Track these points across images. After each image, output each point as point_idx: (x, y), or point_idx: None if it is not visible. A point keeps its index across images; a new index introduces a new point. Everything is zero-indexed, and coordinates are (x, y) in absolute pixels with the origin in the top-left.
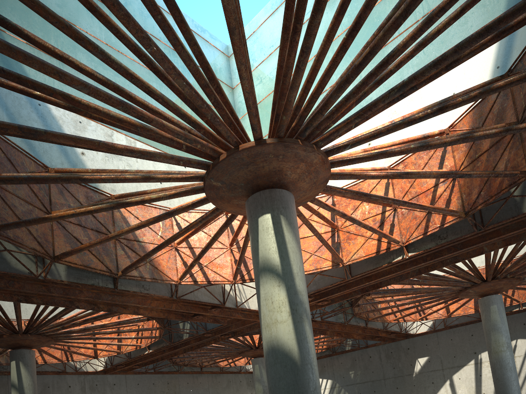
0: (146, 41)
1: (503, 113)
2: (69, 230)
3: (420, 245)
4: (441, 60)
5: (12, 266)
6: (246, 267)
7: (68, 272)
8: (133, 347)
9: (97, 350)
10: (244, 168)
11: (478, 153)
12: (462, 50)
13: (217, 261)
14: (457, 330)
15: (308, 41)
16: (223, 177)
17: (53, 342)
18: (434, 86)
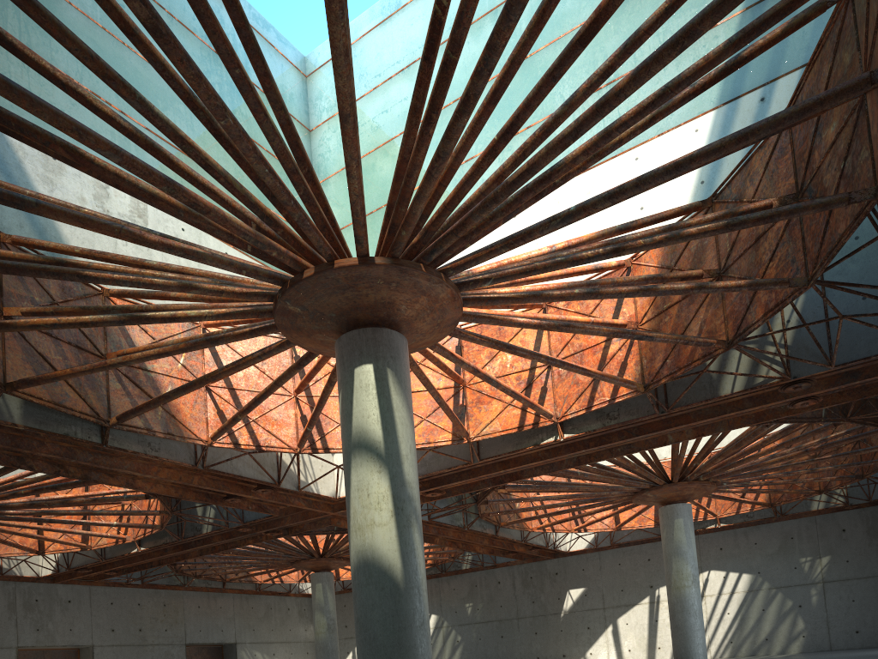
0: (220, 111)
1: (702, 253)
2: (31, 341)
3: (582, 424)
4: (618, 193)
5: None
6: (320, 428)
7: (25, 410)
8: (112, 540)
9: (47, 540)
10: (338, 293)
11: (668, 304)
12: (644, 186)
13: (273, 415)
14: (629, 551)
15: (447, 145)
16: (305, 301)
17: None
18: None
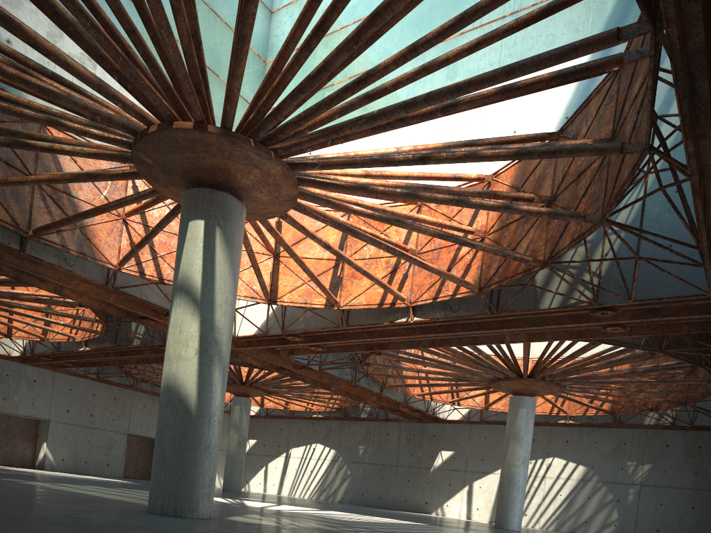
0: None
1: (542, 180)
2: None
3: (429, 311)
4: (411, 104)
5: None
6: None
7: None
8: (65, 337)
9: (10, 327)
10: (180, 152)
11: (510, 220)
12: (432, 101)
13: None
14: (495, 428)
15: (243, 29)
16: (154, 154)
17: None
18: (498, 114)
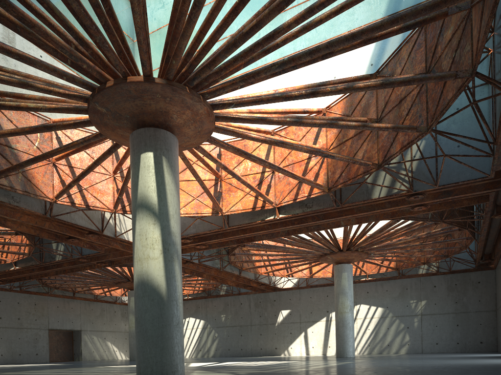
0: None
1: (367, 108)
2: None
3: (290, 209)
4: (315, 51)
5: None
6: (129, 198)
7: None
8: None
9: None
10: (131, 101)
11: (345, 138)
12: (332, 48)
13: (98, 187)
14: (317, 290)
15: None
16: (108, 104)
17: None
18: (320, 66)
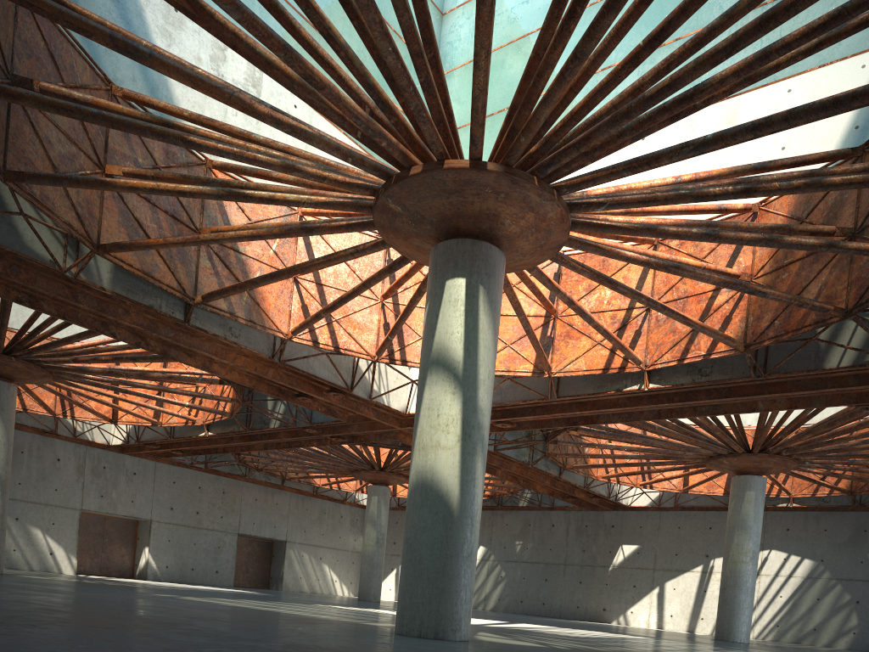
0: None
1: (839, 208)
2: (128, 205)
3: (670, 376)
4: (764, 125)
5: (25, 243)
6: (401, 339)
7: (114, 275)
8: (182, 421)
9: (121, 410)
10: (443, 197)
11: (789, 259)
12: (794, 121)
13: (357, 318)
14: (692, 516)
15: (587, 45)
16: (407, 200)
17: (51, 381)
18: None
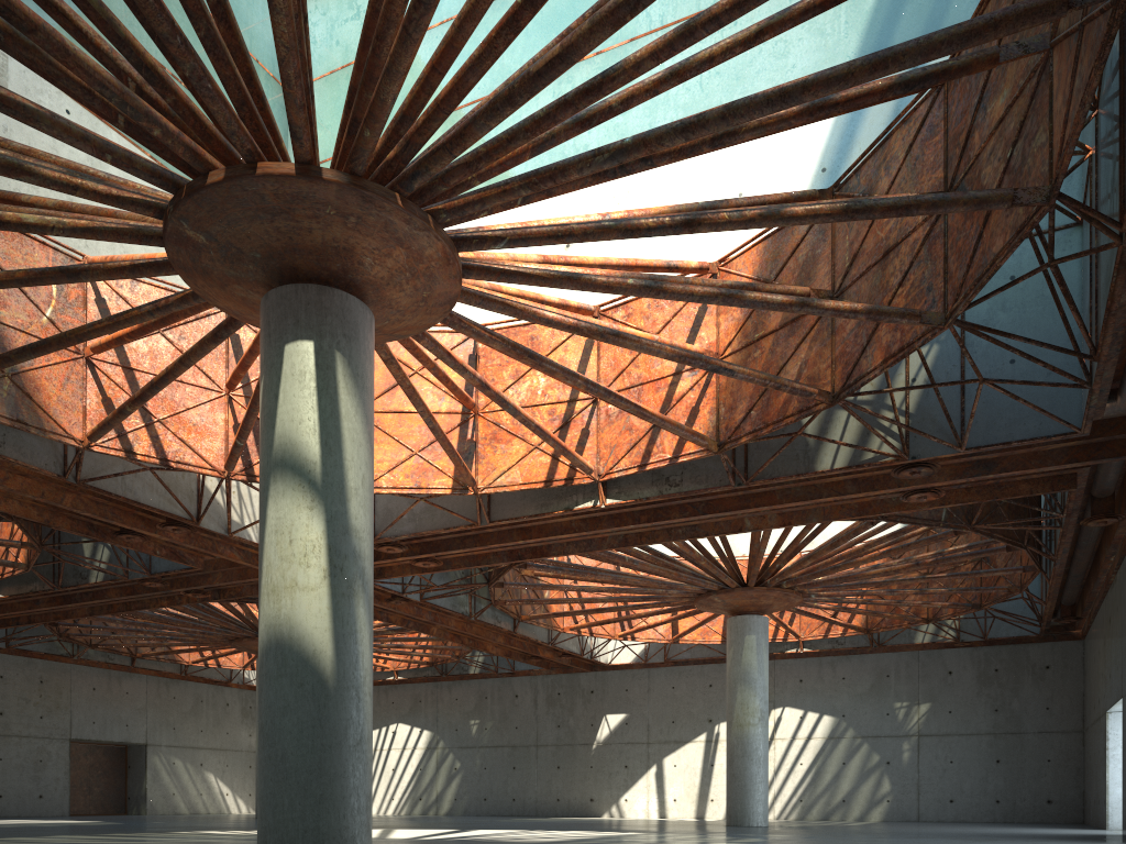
0: None
1: (812, 267)
2: None
3: (632, 488)
4: (696, 125)
5: None
6: None
7: None
8: None
9: None
10: (265, 220)
11: (760, 332)
12: (734, 119)
13: (192, 418)
14: (687, 672)
15: None
16: (212, 224)
17: None
18: (709, 167)
